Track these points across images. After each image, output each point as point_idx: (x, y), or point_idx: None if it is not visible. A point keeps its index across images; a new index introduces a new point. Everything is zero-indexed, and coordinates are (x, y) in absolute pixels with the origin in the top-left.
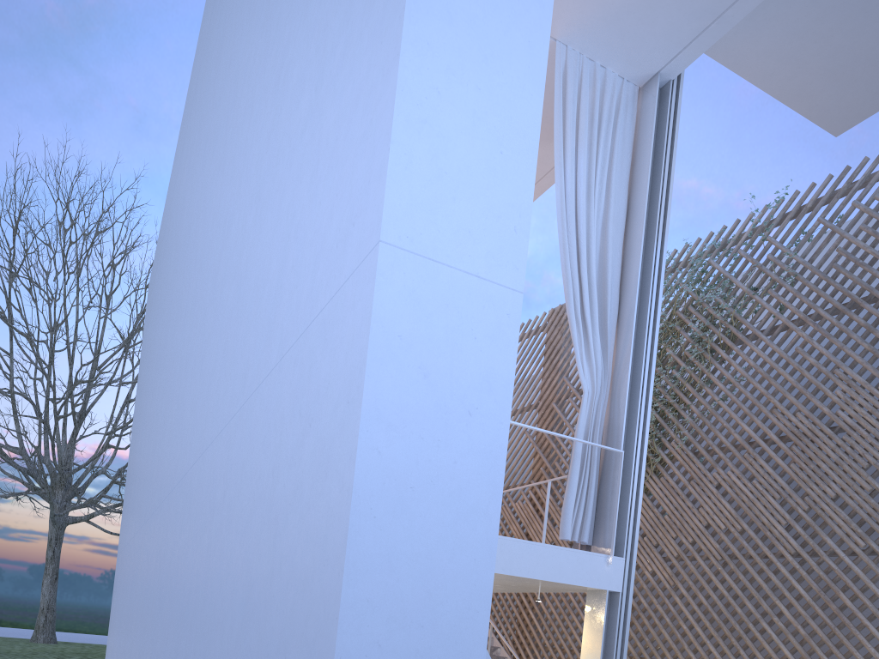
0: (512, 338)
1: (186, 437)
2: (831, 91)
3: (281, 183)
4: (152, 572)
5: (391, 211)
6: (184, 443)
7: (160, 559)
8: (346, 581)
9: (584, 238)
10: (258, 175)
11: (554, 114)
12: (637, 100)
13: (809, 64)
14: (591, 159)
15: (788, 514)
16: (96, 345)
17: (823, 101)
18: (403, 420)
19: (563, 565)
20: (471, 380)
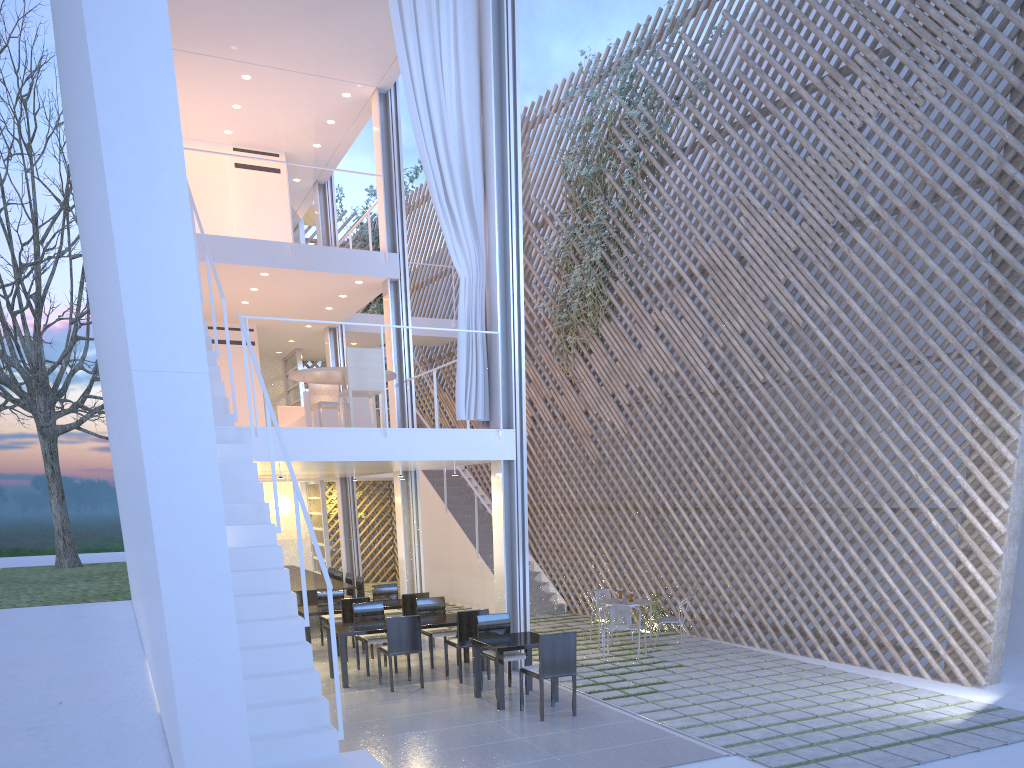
0: (207, 396)
1: (116, 393)
2: None
3: (108, 264)
4: (127, 497)
5: (133, 355)
6: (116, 396)
7: (127, 487)
8: (153, 520)
9: (437, 122)
10: (100, 229)
11: None
12: None
13: None
14: (433, 33)
15: (709, 352)
16: (31, 209)
17: None
18: (162, 447)
19: (457, 444)
20: (191, 421)
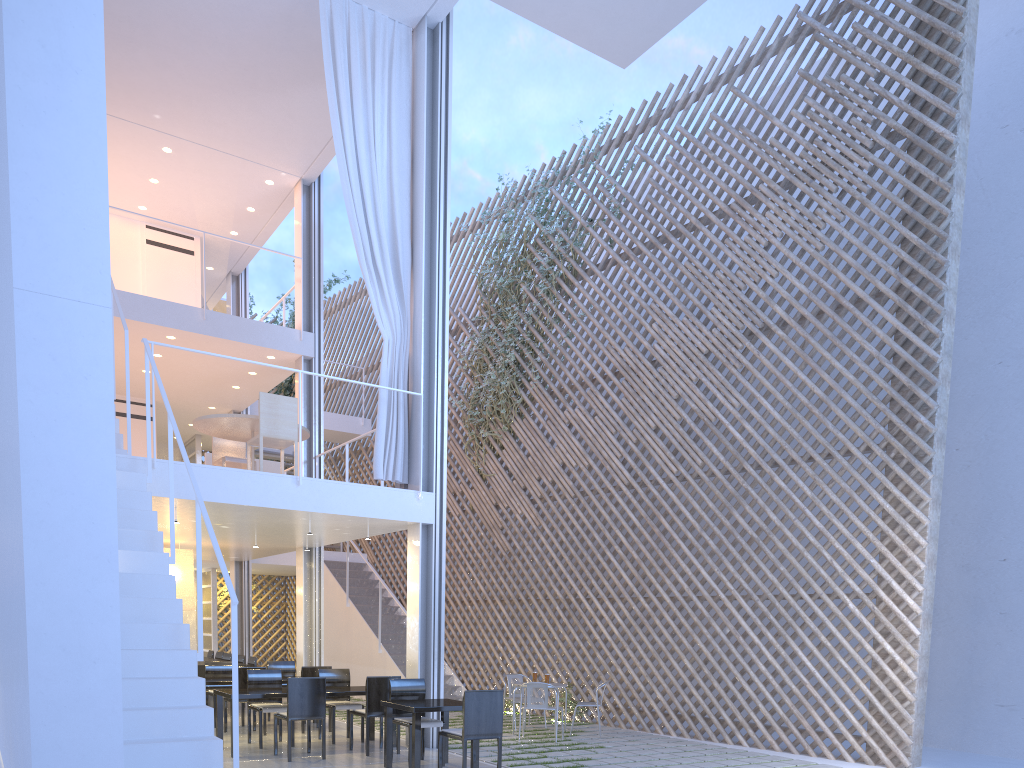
0: (108, 334)
1: None
2: (602, 27)
3: None
4: None
5: (18, 270)
6: None
7: None
8: (23, 470)
9: (368, 188)
10: None
11: (324, 64)
12: (411, 43)
13: (573, 3)
14: (367, 107)
15: (622, 447)
16: None
17: (599, 36)
18: (44, 384)
19: (374, 501)
20: (84, 360)
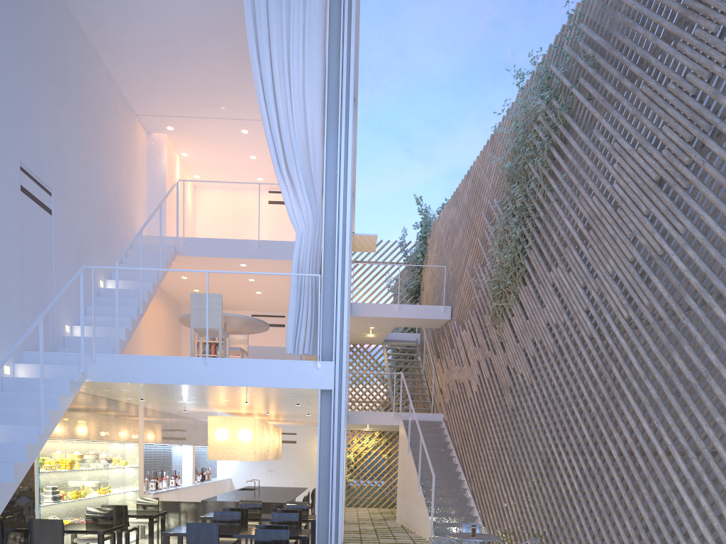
0: None
1: None
2: None
3: None
4: None
5: None
6: None
7: None
8: None
9: (280, 107)
10: None
11: (245, 14)
12: None
13: None
14: (282, 38)
15: (588, 298)
16: None
17: None
18: None
19: (275, 373)
20: None
